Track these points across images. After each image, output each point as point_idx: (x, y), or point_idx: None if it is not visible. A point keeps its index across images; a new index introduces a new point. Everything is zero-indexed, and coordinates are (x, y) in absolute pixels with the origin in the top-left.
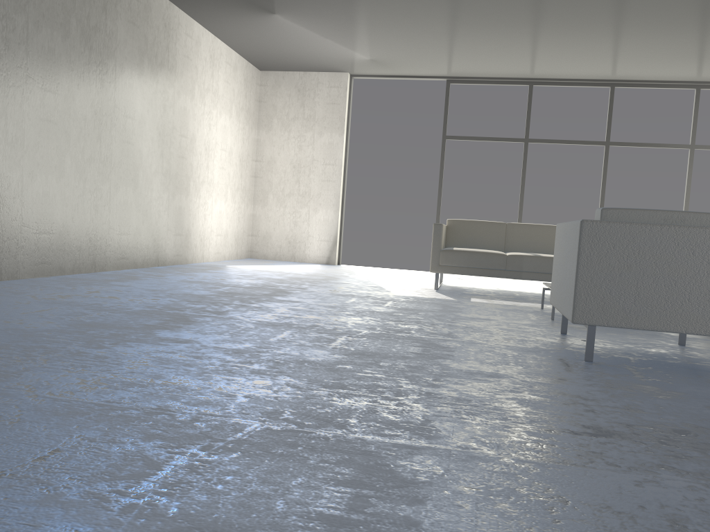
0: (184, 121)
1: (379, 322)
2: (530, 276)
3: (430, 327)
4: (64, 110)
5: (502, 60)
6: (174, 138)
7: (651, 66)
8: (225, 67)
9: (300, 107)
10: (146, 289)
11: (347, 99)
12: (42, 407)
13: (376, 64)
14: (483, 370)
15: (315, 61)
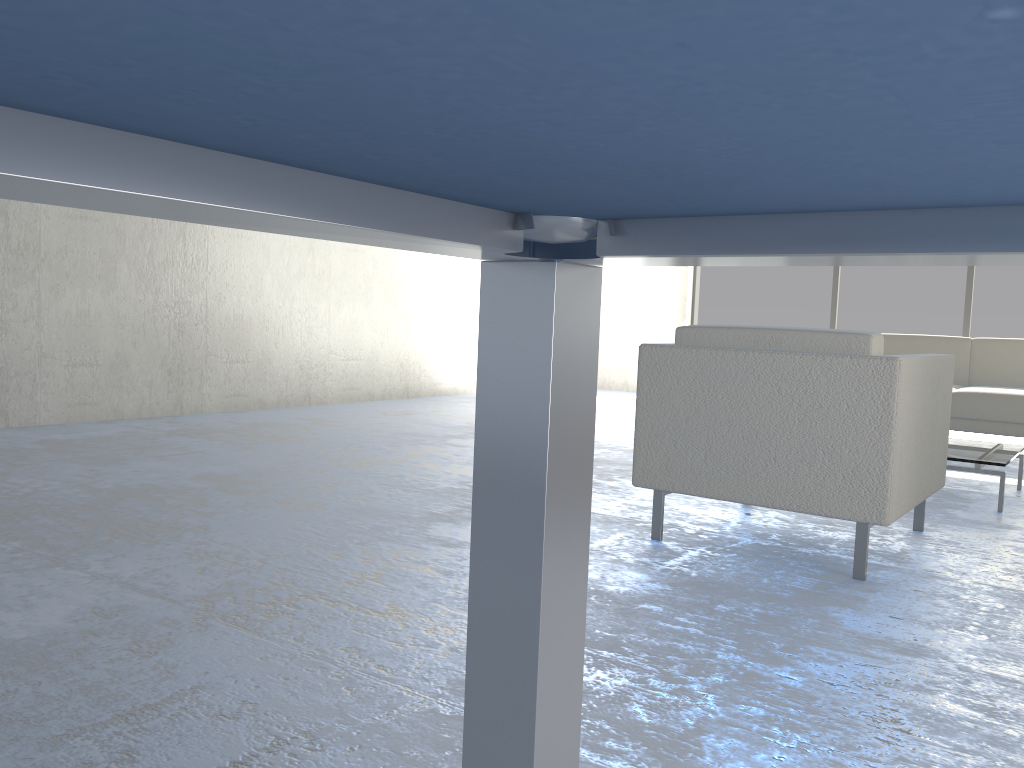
0: None
1: None
2: None
3: None
4: None
5: None
6: None
7: None
8: None
9: None
10: (314, 427)
11: None
12: None
13: None
14: (460, 538)
15: None
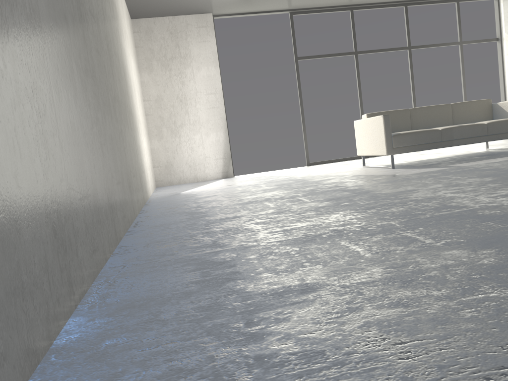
0: (126, 61)
1: None
2: (458, 142)
3: None
4: (99, 41)
5: None
6: (127, 77)
7: None
8: (125, 12)
9: (175, 48)
10: (271, 214)
11: (215, 36)
12: None
13: (244, 2)
14: None
15: (192, 4)
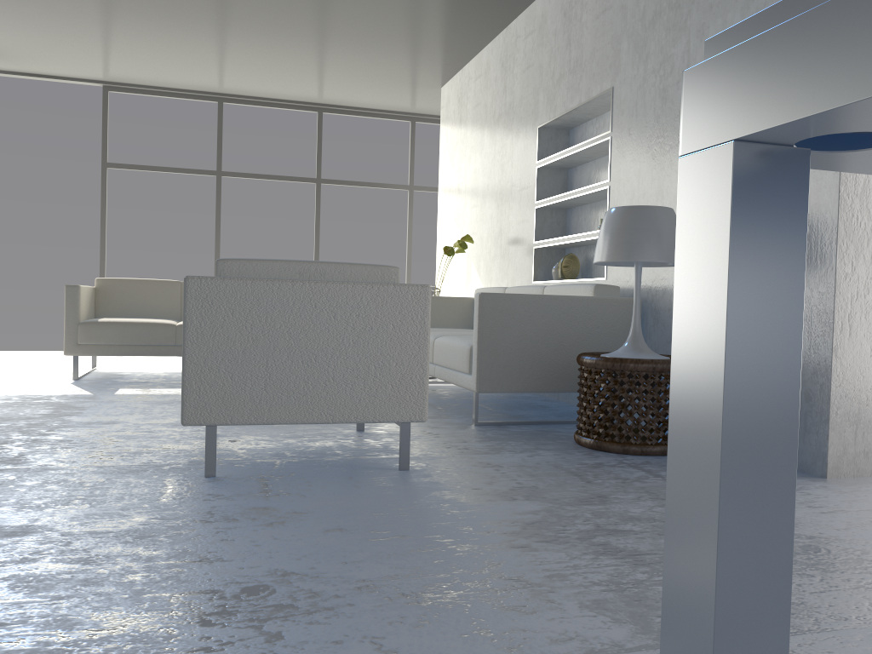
0: None
1: None
2: None
3: None
4: None
5: (174, 65)
6: None
7: (358, 89)
8: None
9: None
10: None
11: None
12: None
13: None
14: (10, 523)
15: None
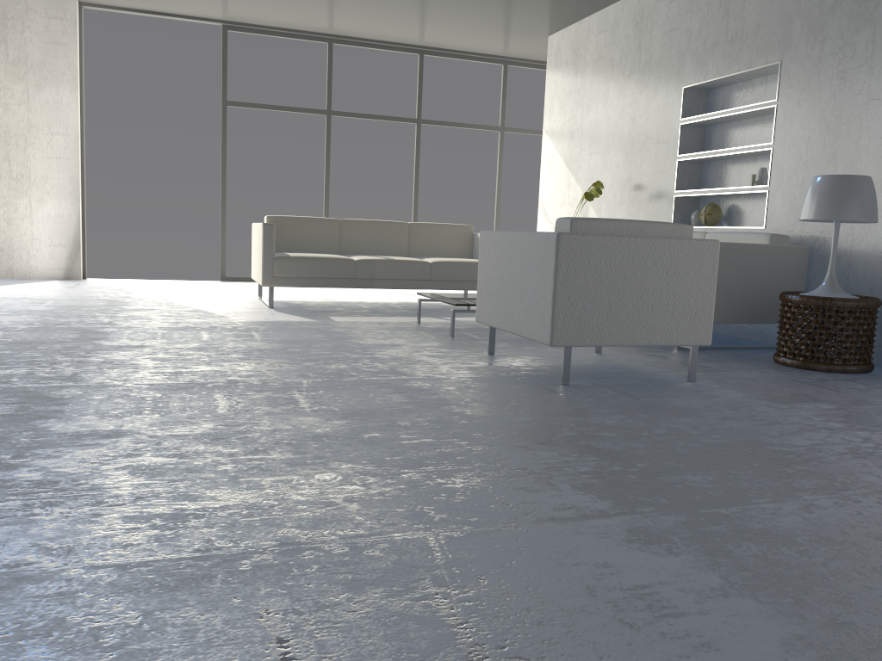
0: None
1: (295, 365)
2: (382, 283)
3: (359, 364)
4: None
5: (304, 9)
6: None
7: (467, 35)
8: None
9: (0, 44)
10: None
11: (78, 38)
12: (128, 584)
13: None
14: (503, 413)
15: None
